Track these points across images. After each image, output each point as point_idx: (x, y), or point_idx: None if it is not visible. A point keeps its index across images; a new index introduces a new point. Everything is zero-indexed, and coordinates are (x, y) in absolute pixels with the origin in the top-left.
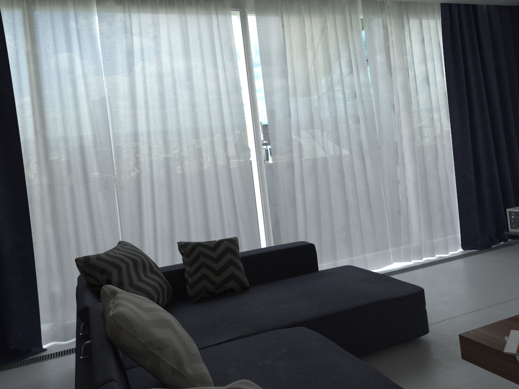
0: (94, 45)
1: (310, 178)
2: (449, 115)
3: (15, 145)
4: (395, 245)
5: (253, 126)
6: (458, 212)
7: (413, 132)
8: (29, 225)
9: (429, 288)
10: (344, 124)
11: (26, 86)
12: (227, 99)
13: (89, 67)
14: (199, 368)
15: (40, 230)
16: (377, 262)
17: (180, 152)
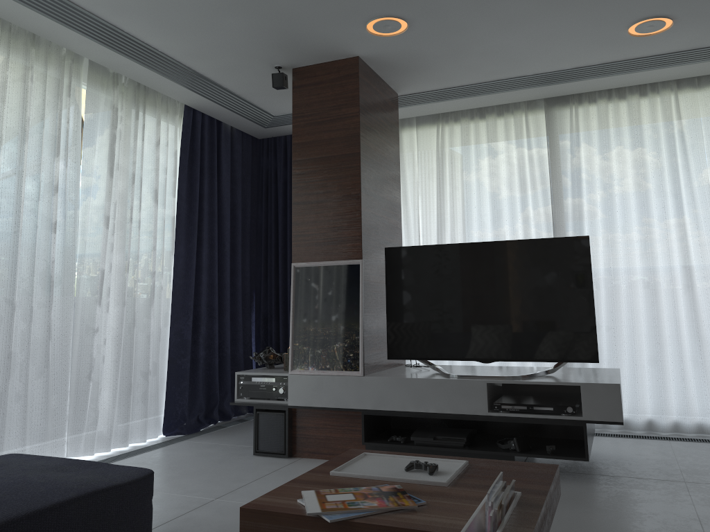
0: None
1: None
2: (174, 247)
3: None
4: (74, 430)
5: None
6: (167, 381)
7: (128, 261)
8: None
9: None
10: (31, 229)
11: None
12: None
13: None
14: None
15: None
16: None
17: None
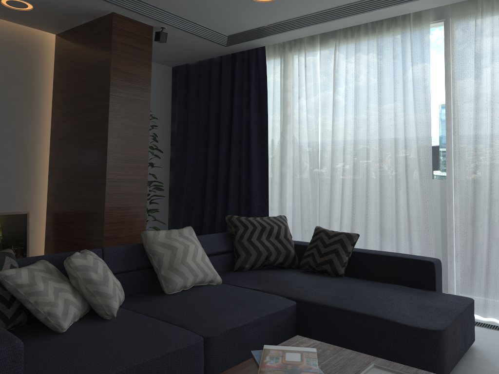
0: (315, 75)
1: None
2: None
3: (265, 145)
4: None
5: (446, 137)
6: None
7: None
8: (268, 196)
9: None
10: None
11: (278, 107)
12: (414, 110)
13: (312, 91)
14: (170, 275)
15: (276, 201)
16: None
17: (366, 157)
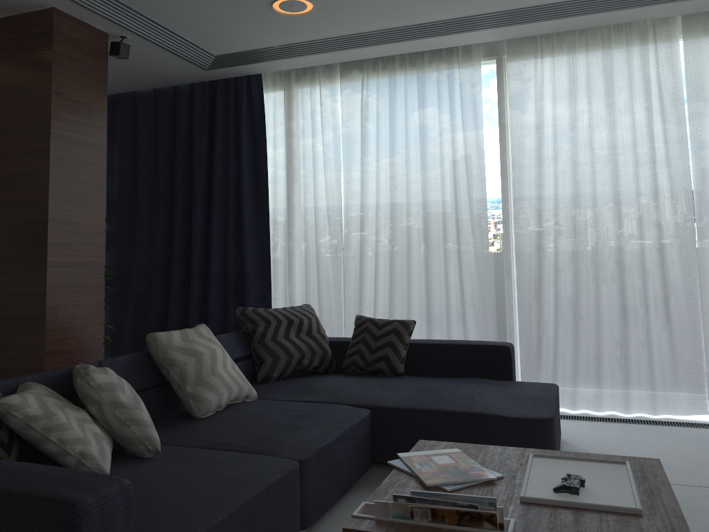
0: (334, 116)
1: (570, 268)
2: None
3: (265, 210)
4: None
5: (502, 198)
6: None
7: None
8: (270, 281)
9: (688, 451)
10: (634, 197)
11: (281, 159)
12: (465, 165)
13: (330, 138)
14: (200, 391)
15: (281, 288)
16: (677, 405)
17: (407, 224)
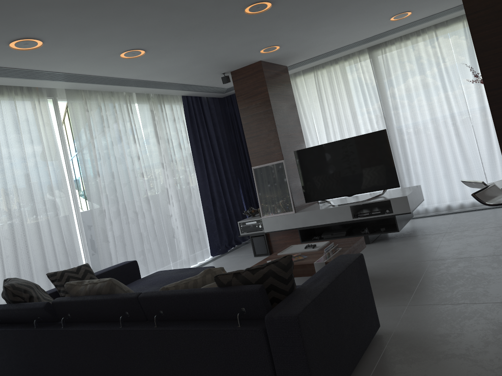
0: None
1: (116, 219)
2: (194, 168)
3: None
4: (173, 260)
5: (70, 185)
6: (207, 231)
7: (176, 181)
8: None
9: None
10: (134, 178)
11: None
12: (52, 165)
13: None
14: None
15: None
16: None
17: (20, 209)
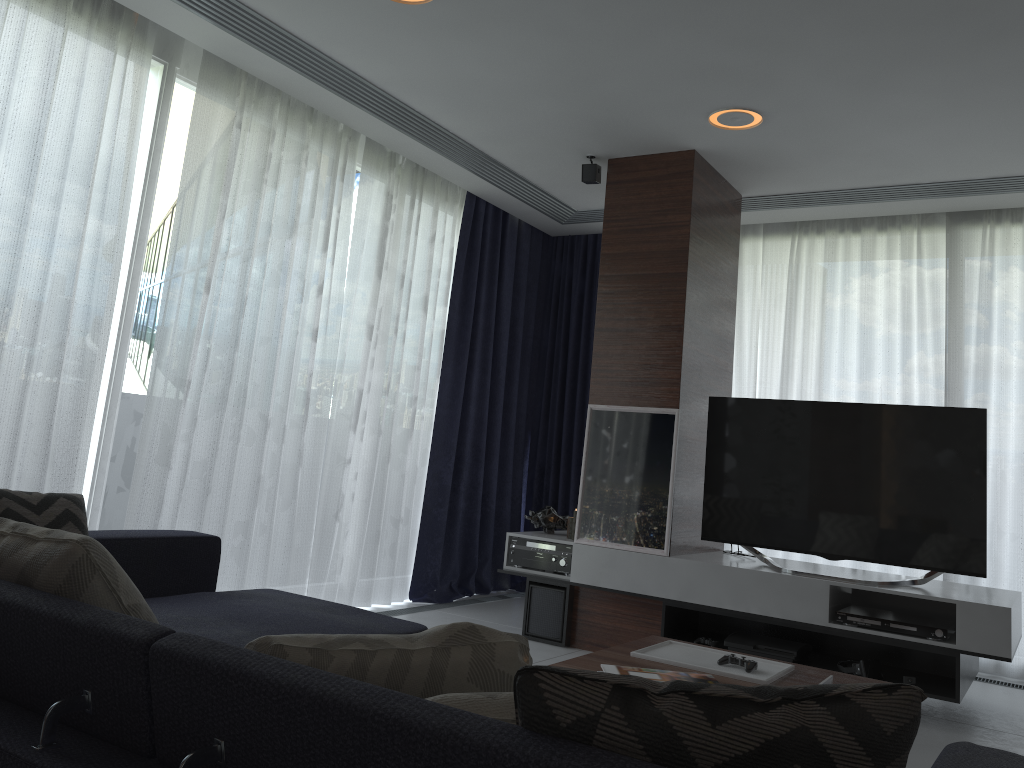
0: None
1: (209, 417)
2: (441, 369)
3: None
4: (315, 576)
5: (126, 288)
6: (419, 534)
7: (388, 381)
8: None
9: None
10: (291, 335)
11: None
12: (99, 217)
13: None
14: None
15: None
16: None
17: None
